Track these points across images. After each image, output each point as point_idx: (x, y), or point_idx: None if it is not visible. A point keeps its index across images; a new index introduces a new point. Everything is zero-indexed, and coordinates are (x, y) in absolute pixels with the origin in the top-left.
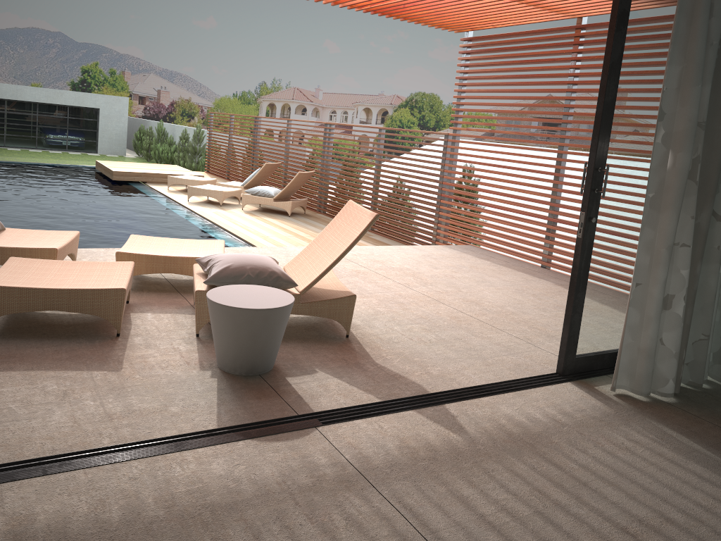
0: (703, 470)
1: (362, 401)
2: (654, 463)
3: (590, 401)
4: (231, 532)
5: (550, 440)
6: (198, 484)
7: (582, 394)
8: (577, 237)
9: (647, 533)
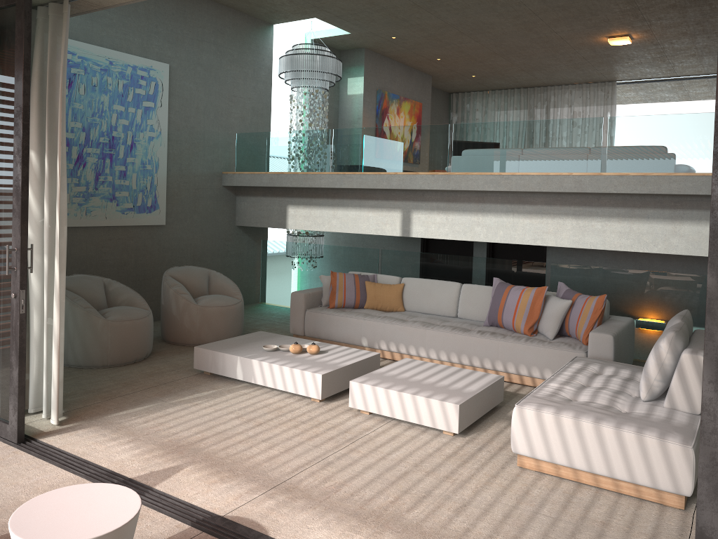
0: (172, 408)
1: (141, 514)
2: (175, 417)
3: (82, 432)
4: (375, 507)
5: (167, 441)
6: (347, 532)
7: (66, 434)
8: (21, 313)
9: (256, 421)
